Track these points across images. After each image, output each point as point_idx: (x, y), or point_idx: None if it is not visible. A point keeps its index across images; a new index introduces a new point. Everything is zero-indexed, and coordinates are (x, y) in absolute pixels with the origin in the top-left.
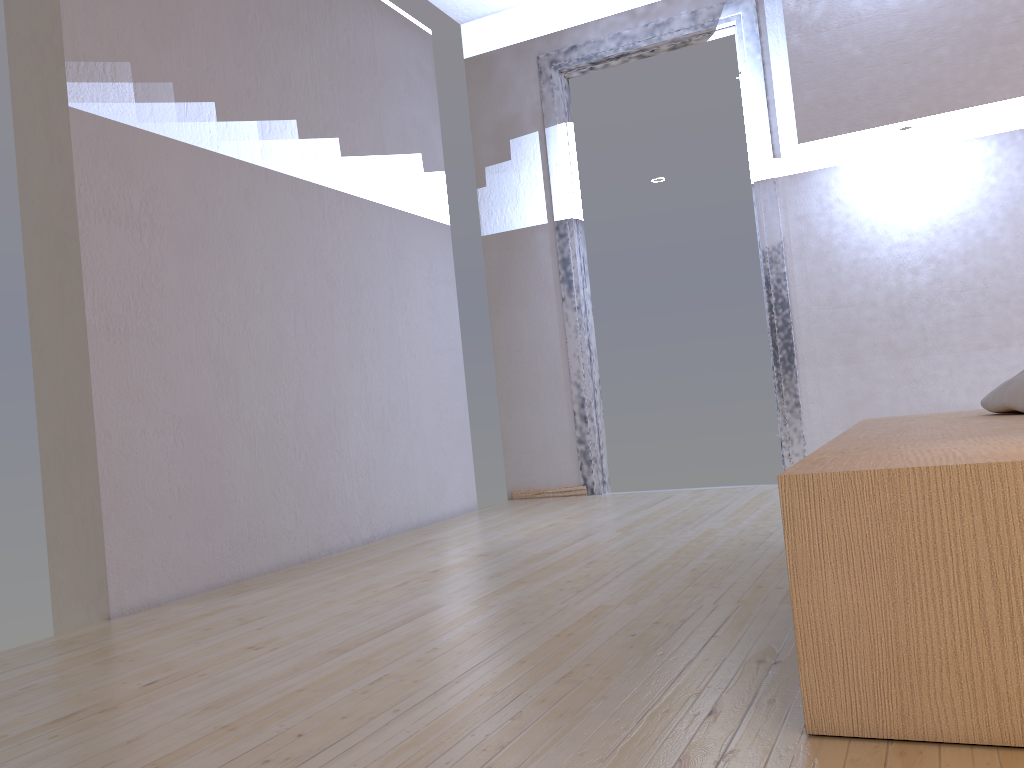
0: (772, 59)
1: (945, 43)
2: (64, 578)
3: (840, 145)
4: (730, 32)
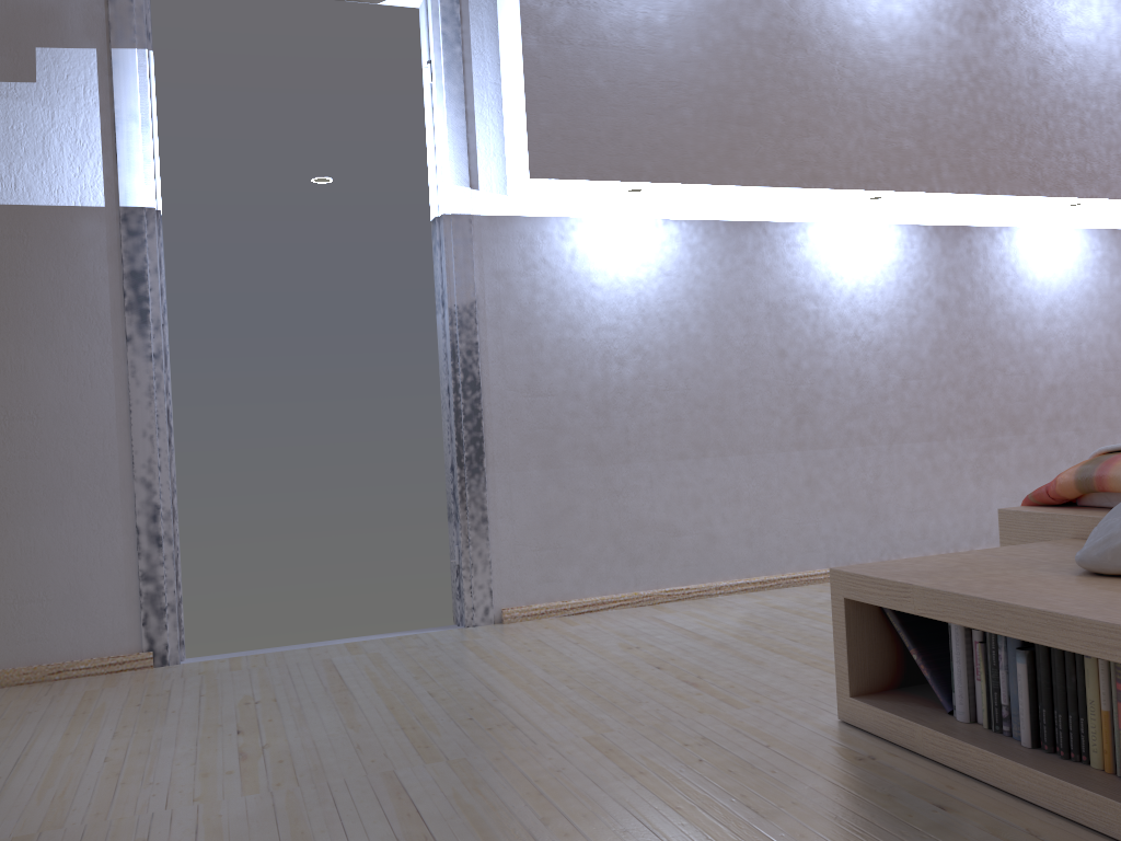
0: (474, 58)
1: (689, 104)
2: None
3: (557, 192)
4: (414, 3)
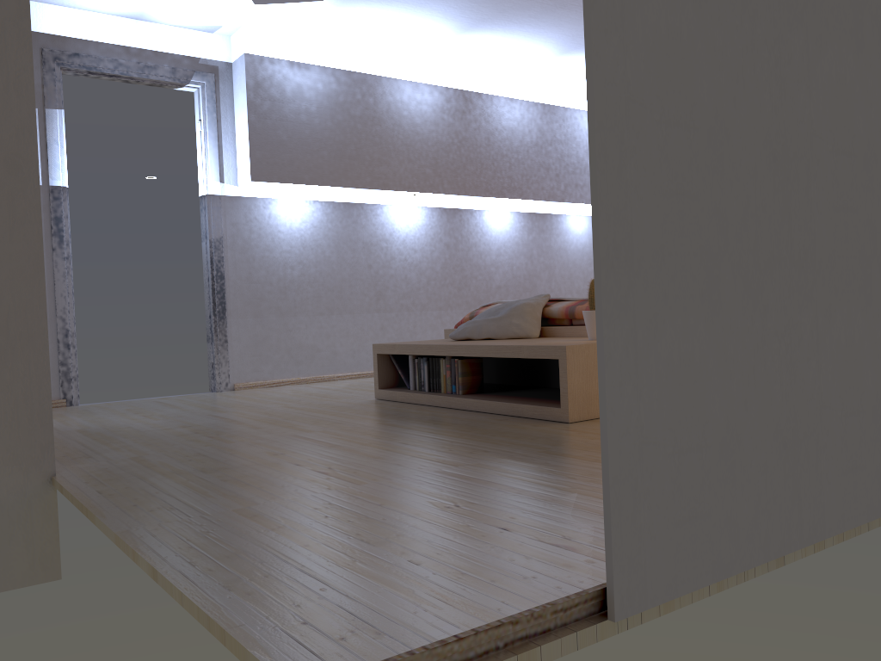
0: (222, 119)
1: (326, 149)
2: None
3: (262, 186)
4: (192, 90)
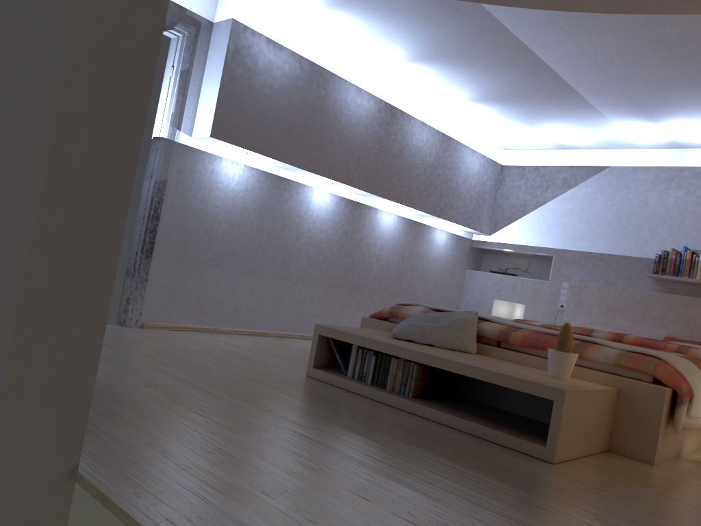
0: (193, 72)
1: (278, 125)
2: (20, 430)
3: (214, 143)
4: (171, 36)
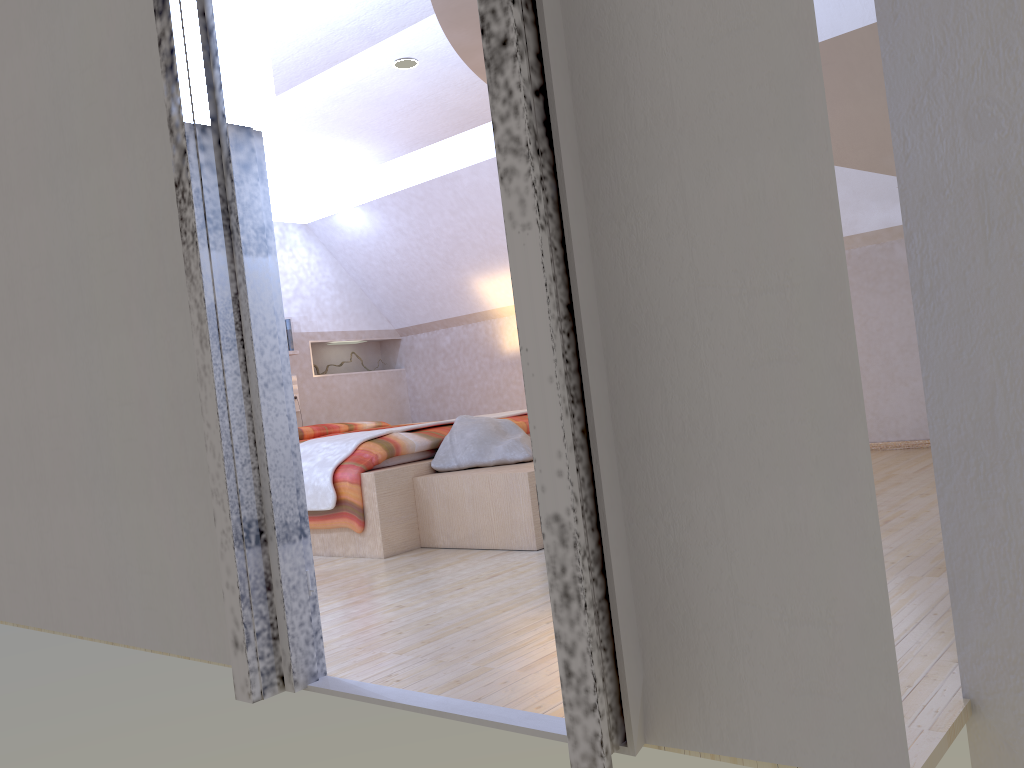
0: None
1: None
2: None
3: None
4: None
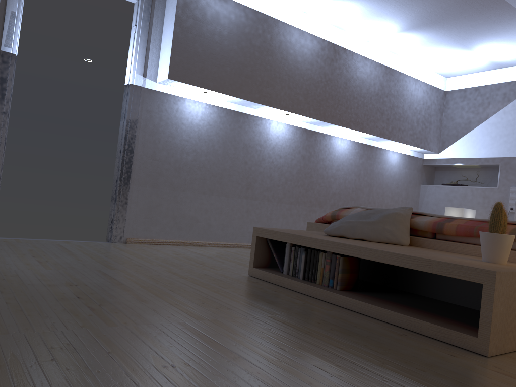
0: (153, 28)
1: (229, 66)
2: None
3: (176, 86)
4: (133, 1)
